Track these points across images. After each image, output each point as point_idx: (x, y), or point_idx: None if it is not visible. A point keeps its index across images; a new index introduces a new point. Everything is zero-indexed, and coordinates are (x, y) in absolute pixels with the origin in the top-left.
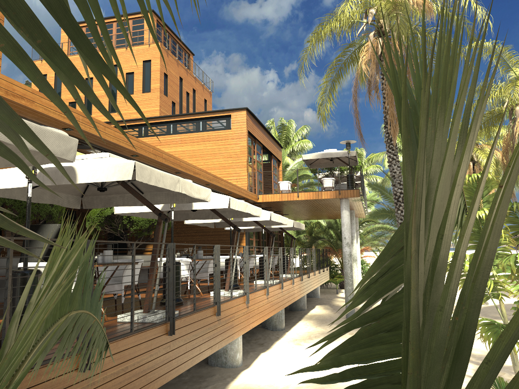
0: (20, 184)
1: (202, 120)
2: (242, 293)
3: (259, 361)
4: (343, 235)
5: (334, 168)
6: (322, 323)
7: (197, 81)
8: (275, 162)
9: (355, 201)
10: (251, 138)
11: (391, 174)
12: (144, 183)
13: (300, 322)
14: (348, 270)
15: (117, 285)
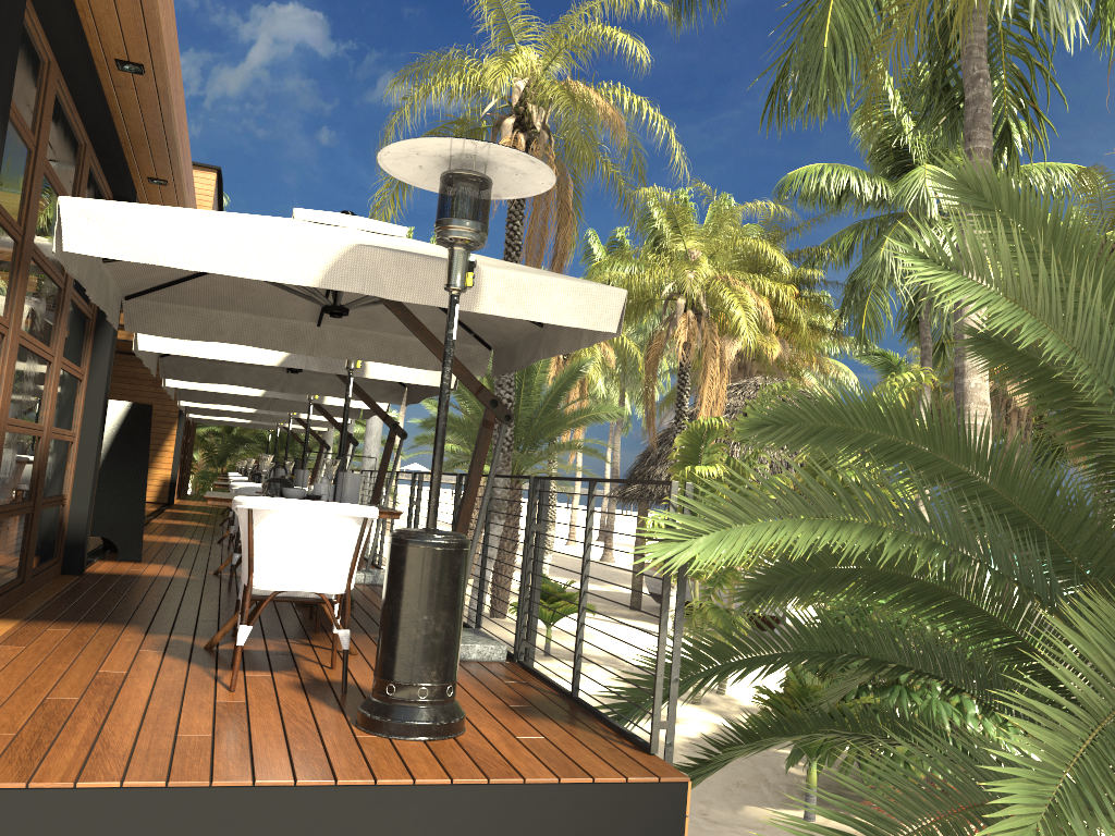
0: (263, 359)
1: None
2: None
3: None
4: (367, 452)
5: None
6: None
7: None
8: None
9: None
10: None
11: None
12: None
13: None
14: None
15: None
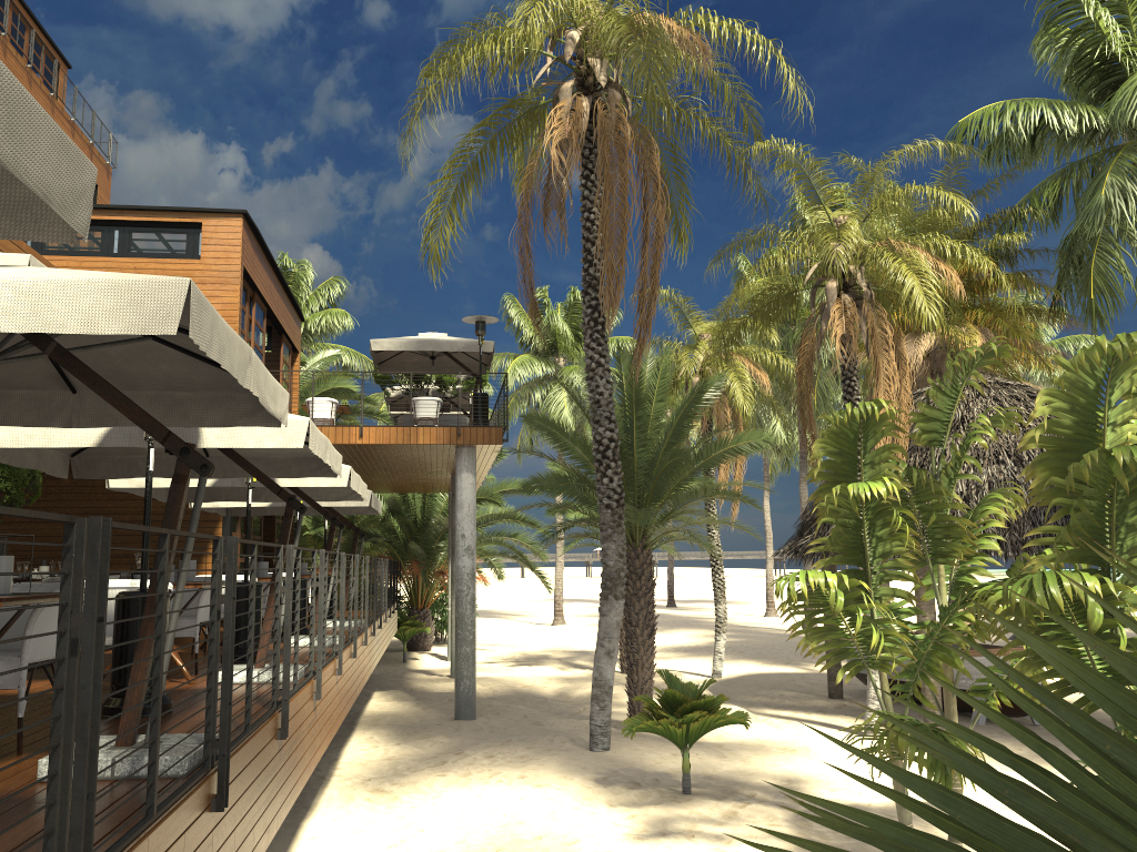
0: None
1: (121, 228)
2: (303, 673)
3: (305, 844)
4: (459, 530)
5: (427, 378)
6: (408, 734)
7: (78, 133)
8: (288, 352)
9: (484, 454)
10: (246, 287)
11: (591, 397)
12: (93, 362)
13: (356, 734)
14: (467, 609)
15: (4, 664)
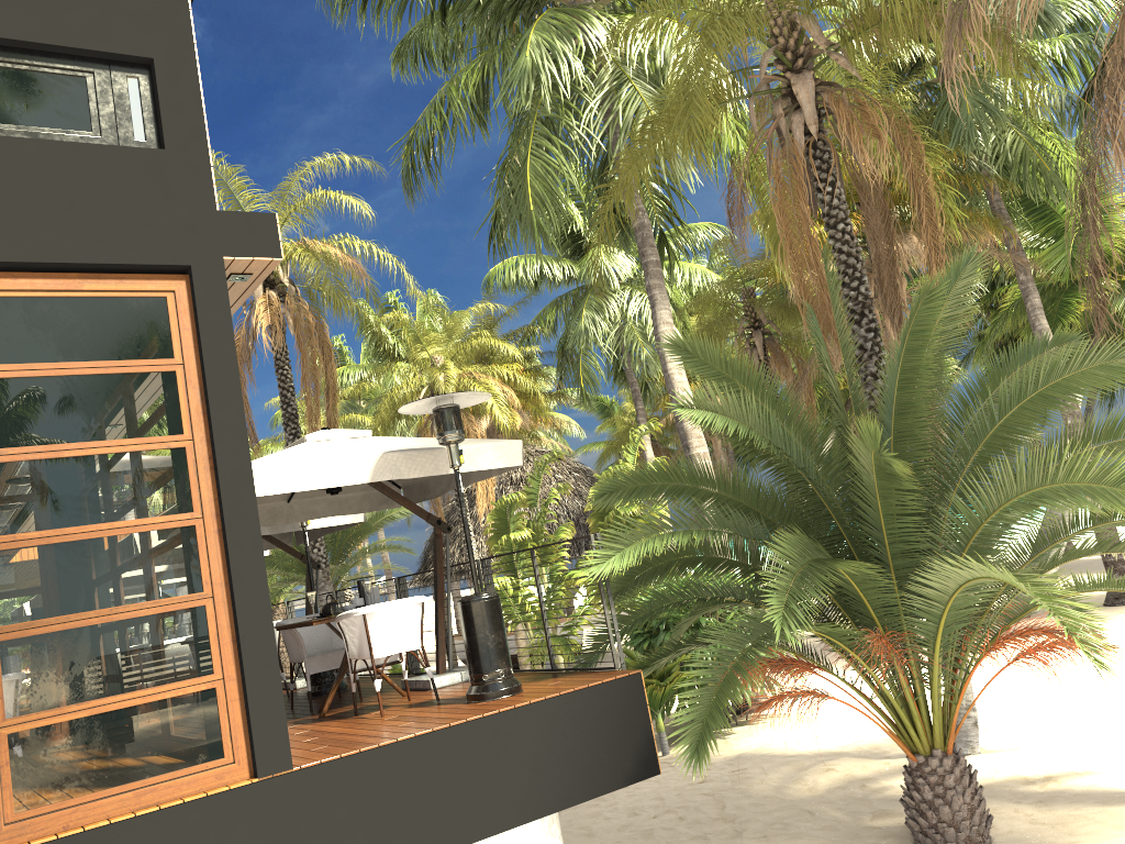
0: None
1: None
2: None
3: None
4: None
5: None
6: None
7: None
8: None
9: None
10: None
11: None
12: None
13: None
14: None
15: None
